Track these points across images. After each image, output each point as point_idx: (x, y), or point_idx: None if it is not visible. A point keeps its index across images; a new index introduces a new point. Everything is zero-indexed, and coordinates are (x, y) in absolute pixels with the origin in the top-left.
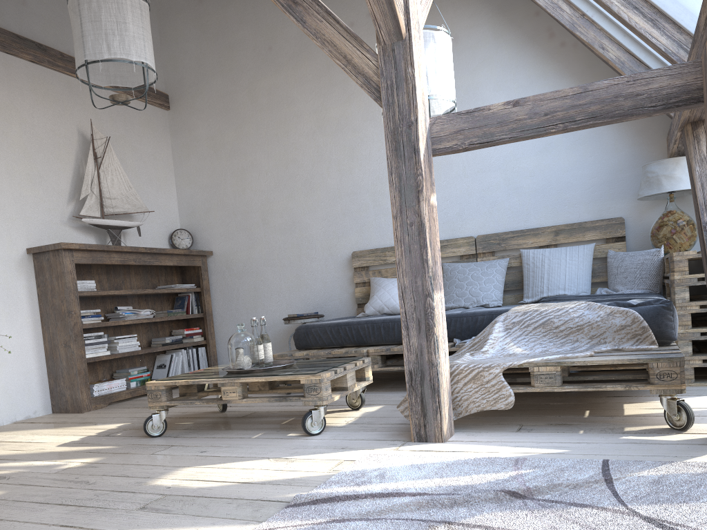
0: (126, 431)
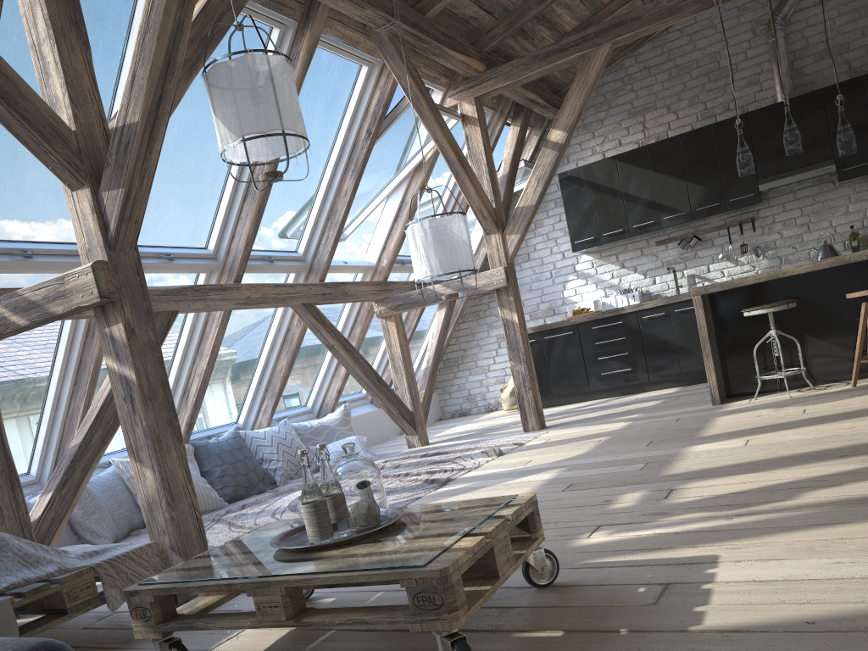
0: (640, 599)
